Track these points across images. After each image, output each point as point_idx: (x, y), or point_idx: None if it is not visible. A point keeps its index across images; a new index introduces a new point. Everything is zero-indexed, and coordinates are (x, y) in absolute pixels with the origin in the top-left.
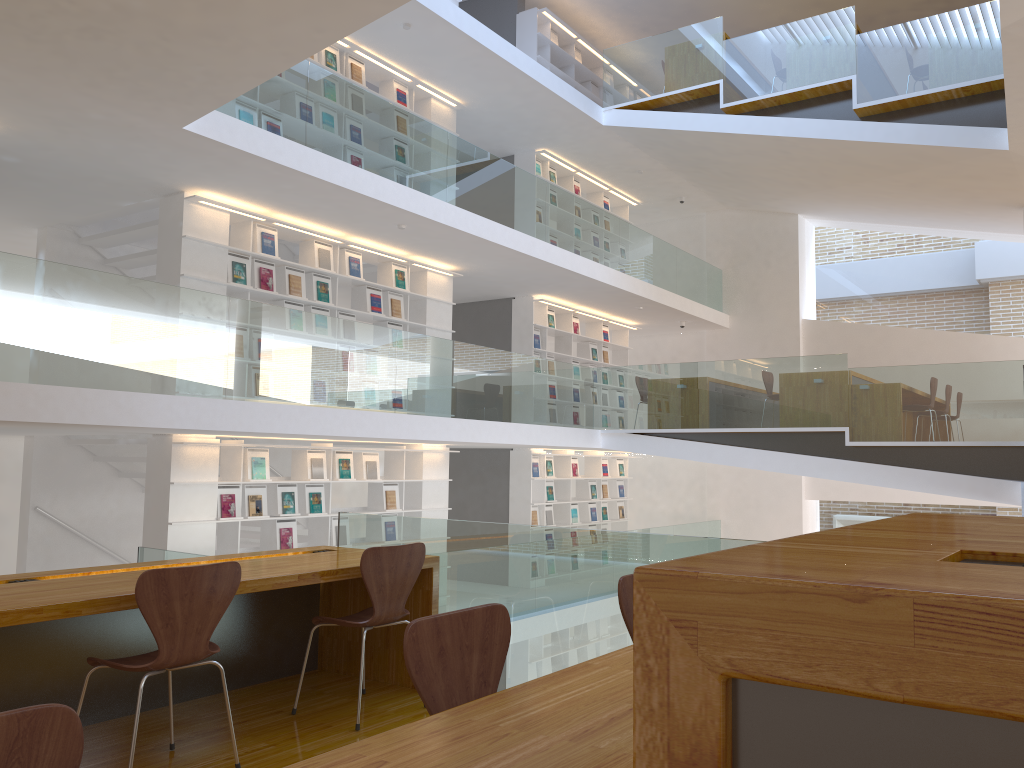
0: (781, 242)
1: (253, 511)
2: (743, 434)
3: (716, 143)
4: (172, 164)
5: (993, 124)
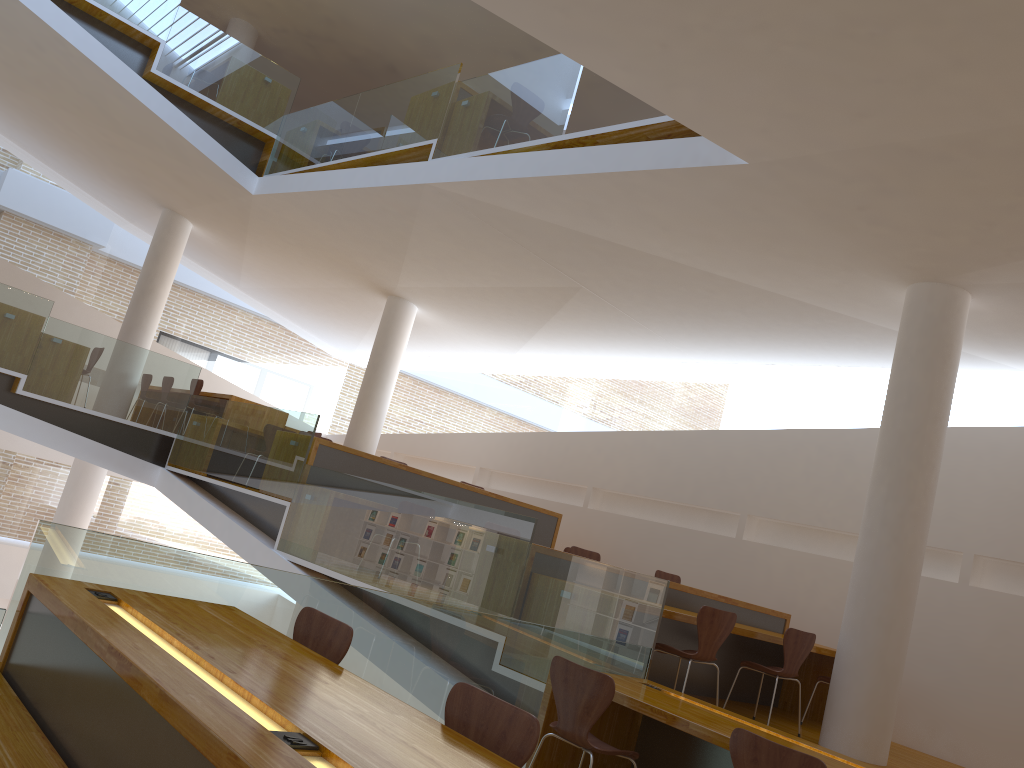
0: None
1: None
2: None
3: None
4: None
5: (242, 162)
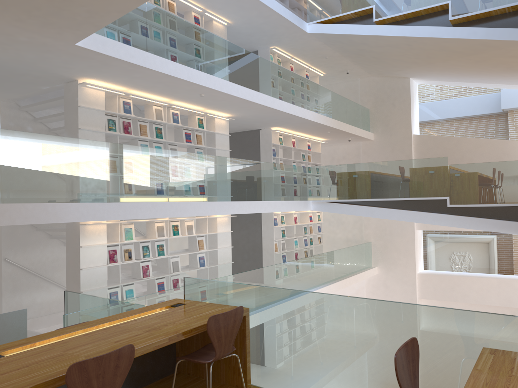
0: (401, 93)
1: (127, 258)
2: (389, 201)
3: (370, 41)
4: (70, 65)
5: None
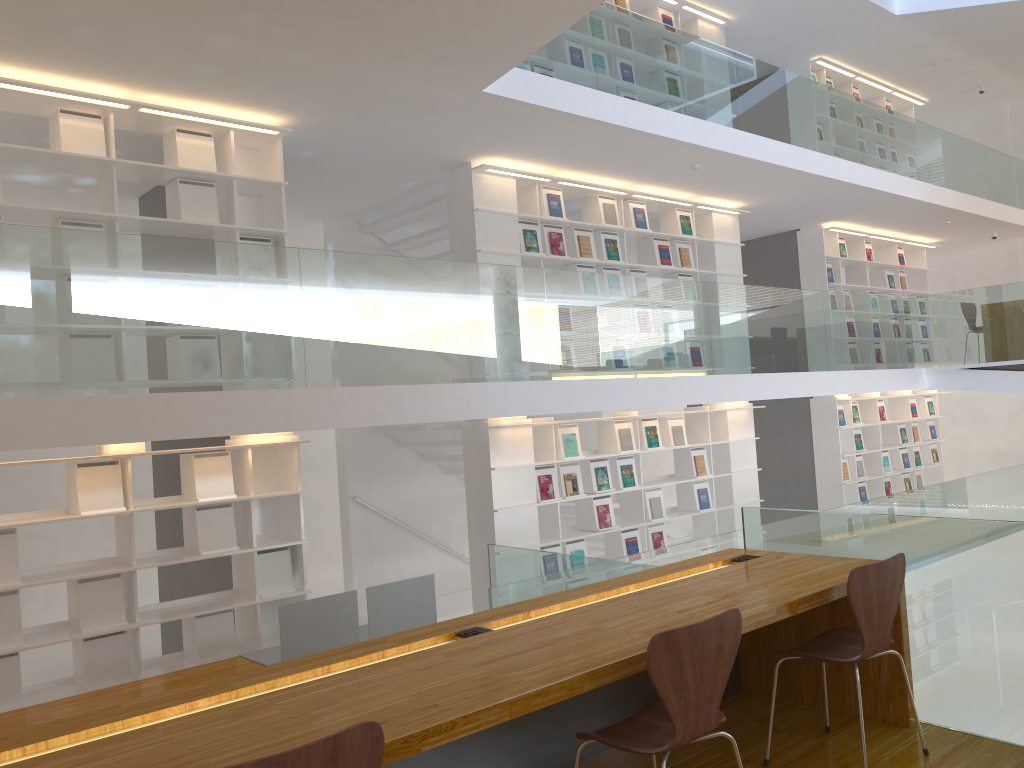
0: None
1: (570, 490)
2: None
3: None
4: (463, 134)
5: None
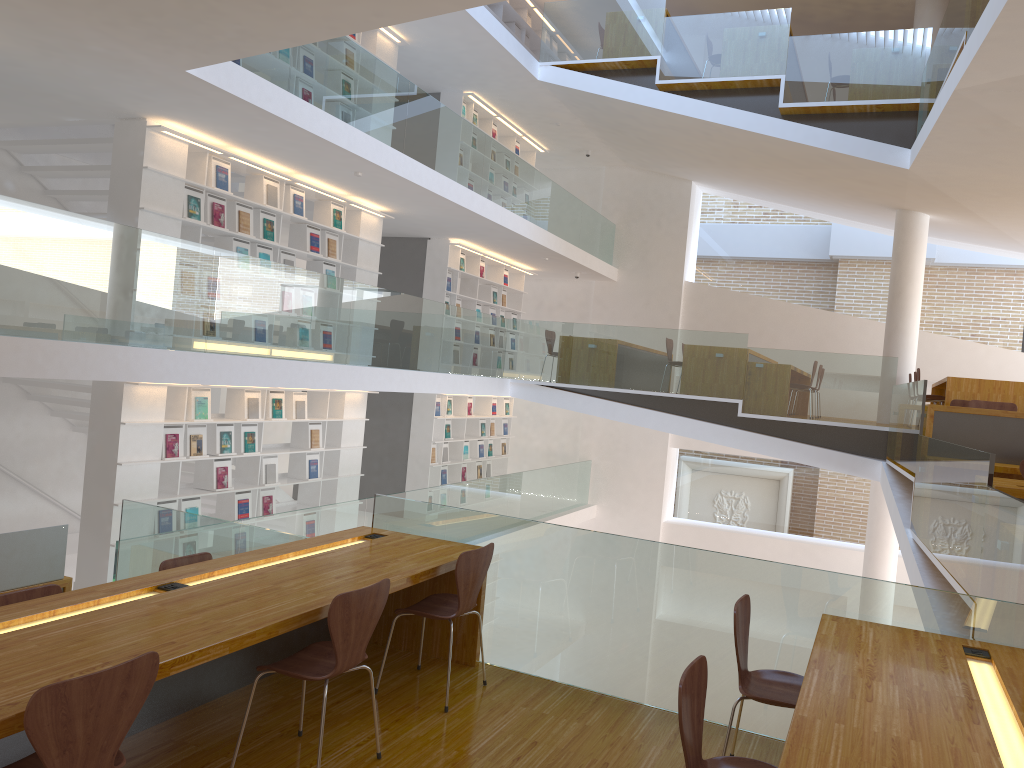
0: (674, 206)
1: (194, 451)
2: (644, 395)
3: (644, 115)
4: (150, 96)
5: (896, 142)
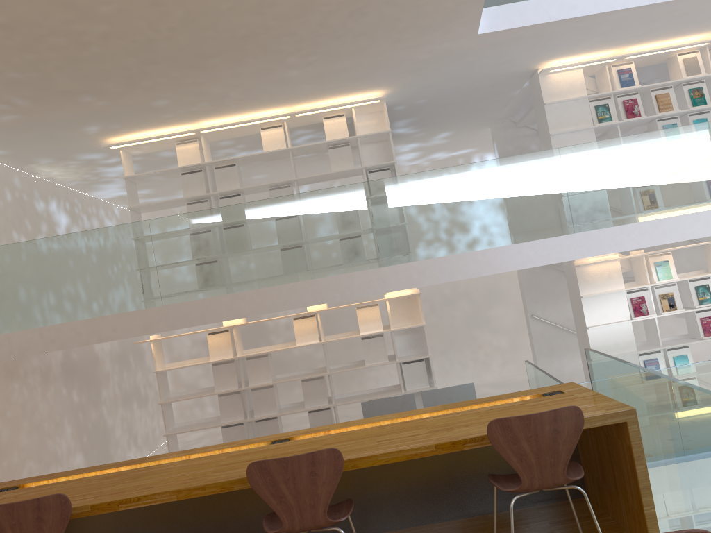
0: None
1: (666, 307)
2: None
3: None
4: (505, 57)
5: None
